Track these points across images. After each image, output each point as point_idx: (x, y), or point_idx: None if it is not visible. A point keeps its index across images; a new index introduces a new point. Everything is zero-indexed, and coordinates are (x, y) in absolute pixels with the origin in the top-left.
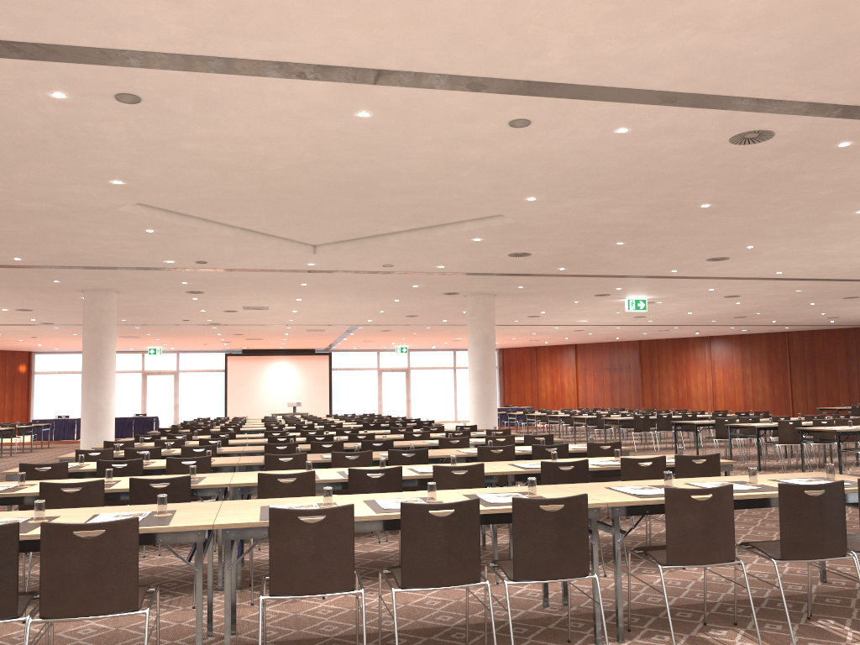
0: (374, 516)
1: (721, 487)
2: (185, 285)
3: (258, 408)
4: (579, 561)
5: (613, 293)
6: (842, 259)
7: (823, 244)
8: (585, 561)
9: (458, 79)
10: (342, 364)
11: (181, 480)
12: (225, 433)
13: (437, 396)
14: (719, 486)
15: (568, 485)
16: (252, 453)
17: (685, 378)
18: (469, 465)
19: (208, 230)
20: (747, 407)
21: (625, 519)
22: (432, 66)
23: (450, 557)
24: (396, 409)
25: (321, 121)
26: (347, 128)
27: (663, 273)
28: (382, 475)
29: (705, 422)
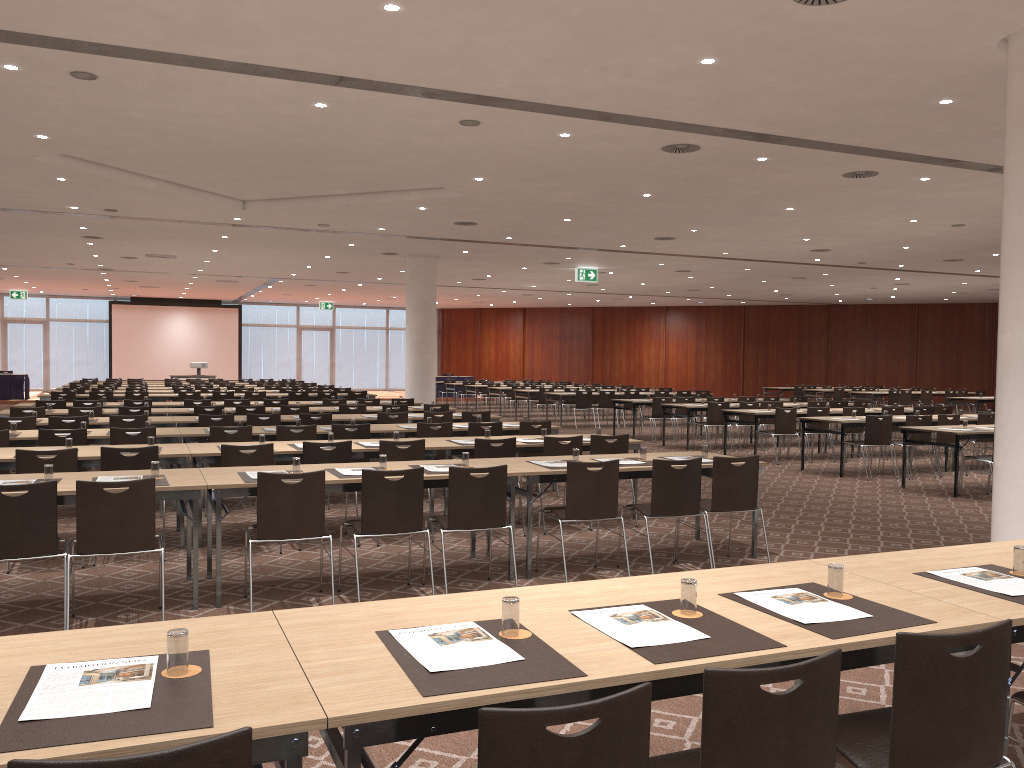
0: (338, 480)
1: (609, 461)
2: (83, 230)
3: (151, 368)
4: (498, 515)
5: (563, 262)
6: (782, 245)
7: (762, 232)
8: (503, 515)
9: (414, 88)
10: (254, 320)
11: (150, 450)
12: (140, 401)
13: (366, 361)
14: (608, 461)
15: (496, 459)
16: (184, 423)
17: (638, 350)
18: (411, 441)
19: (130, 183)
20: (699, 384)
21: (551, 492)
22: (392, 78)
23: (400, 511)
24: (318, 374)
25: (277, 106)
26: (302, 113)
27: (613, 247)
28: (334, 448)
29: (643, 400)
